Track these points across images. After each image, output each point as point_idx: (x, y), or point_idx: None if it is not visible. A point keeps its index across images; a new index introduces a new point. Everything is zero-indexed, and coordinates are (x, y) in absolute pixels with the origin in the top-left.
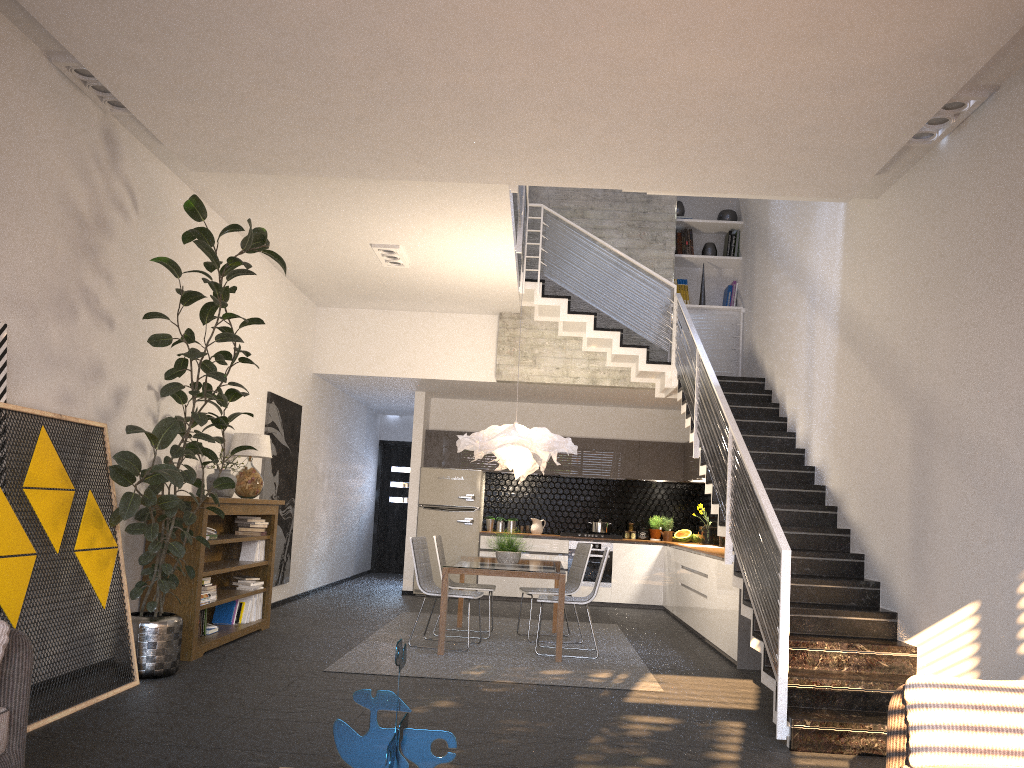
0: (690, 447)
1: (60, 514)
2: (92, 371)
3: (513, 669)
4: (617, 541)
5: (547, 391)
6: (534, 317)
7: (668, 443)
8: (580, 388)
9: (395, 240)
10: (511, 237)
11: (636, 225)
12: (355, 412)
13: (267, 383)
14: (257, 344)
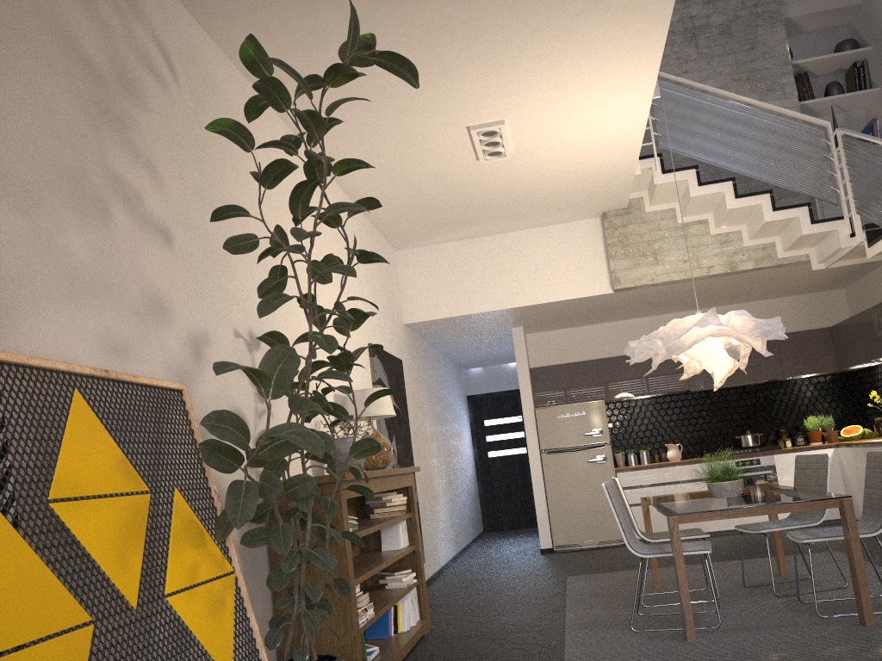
0: (846, 328)
1: (130, 538)
2: (150, 307)
3: (831, 653)
4: (777, 452)
5: (667, 295)
6: (645, 208)
7: (810, 331)
8: (711, 281)
9: (500, 112)
10: (657, 65)
11: (744, 78)
12: (444, 367)
13: (366, 334)
14: (348, 287)
